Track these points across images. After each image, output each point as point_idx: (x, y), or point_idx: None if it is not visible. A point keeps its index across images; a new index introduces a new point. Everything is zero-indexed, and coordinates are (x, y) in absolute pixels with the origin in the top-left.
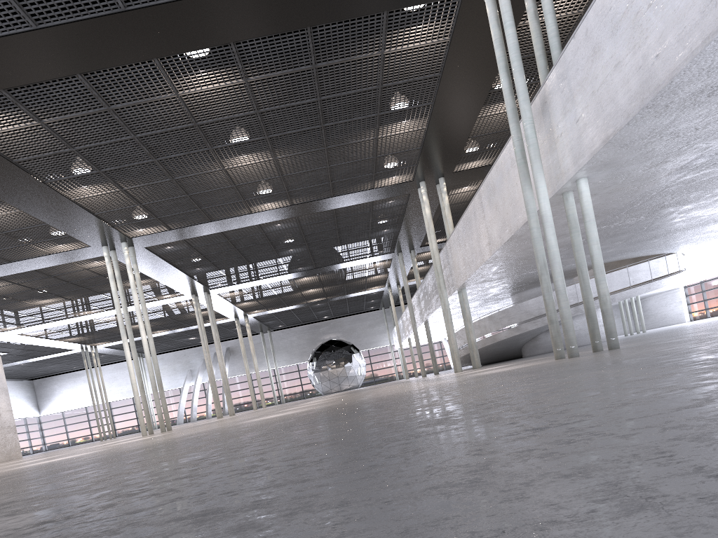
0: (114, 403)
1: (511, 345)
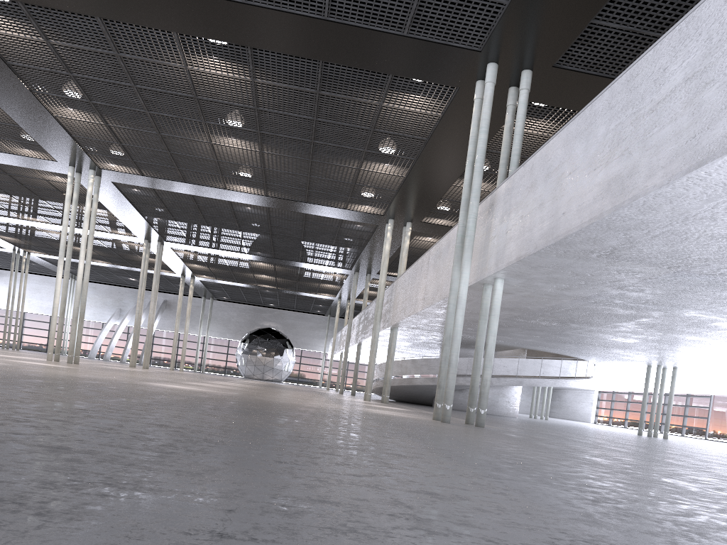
0: (29, 314)
1: (425, 391)
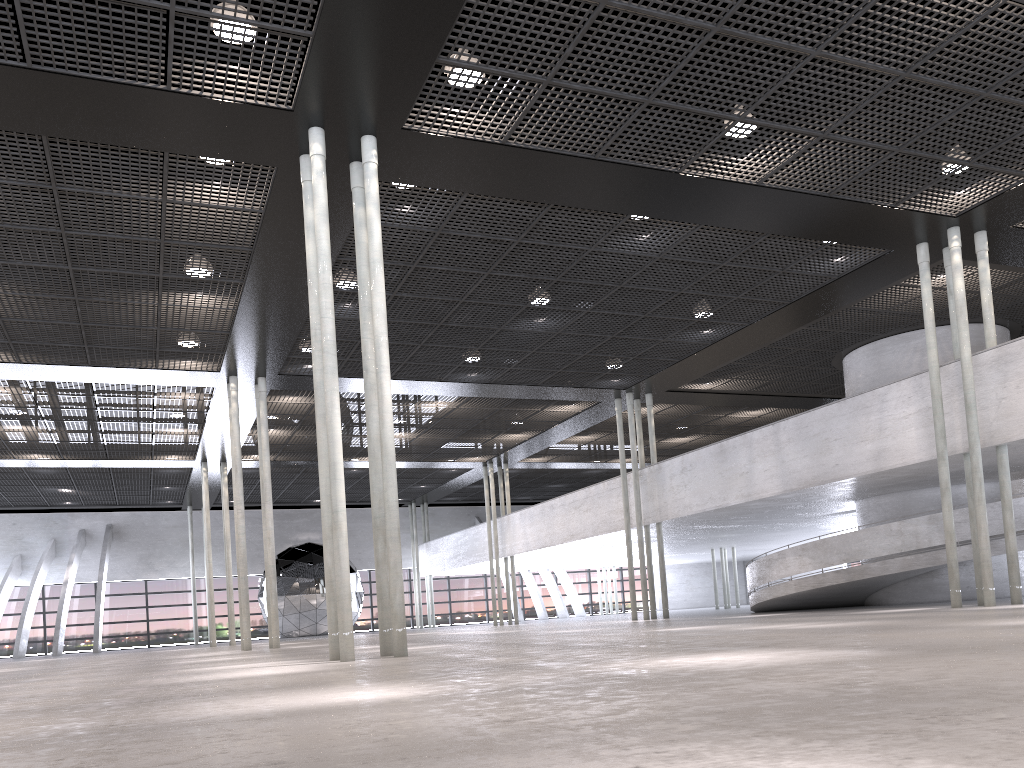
0: None
1: (897, 578)
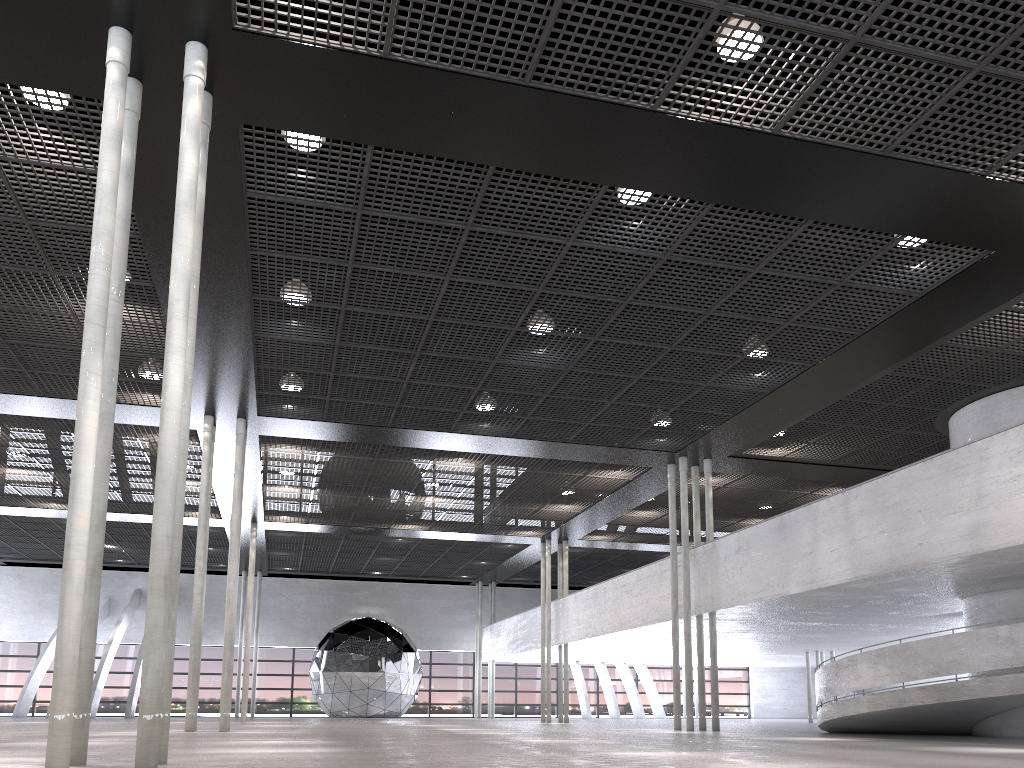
0: None
1: (1012, 703)
